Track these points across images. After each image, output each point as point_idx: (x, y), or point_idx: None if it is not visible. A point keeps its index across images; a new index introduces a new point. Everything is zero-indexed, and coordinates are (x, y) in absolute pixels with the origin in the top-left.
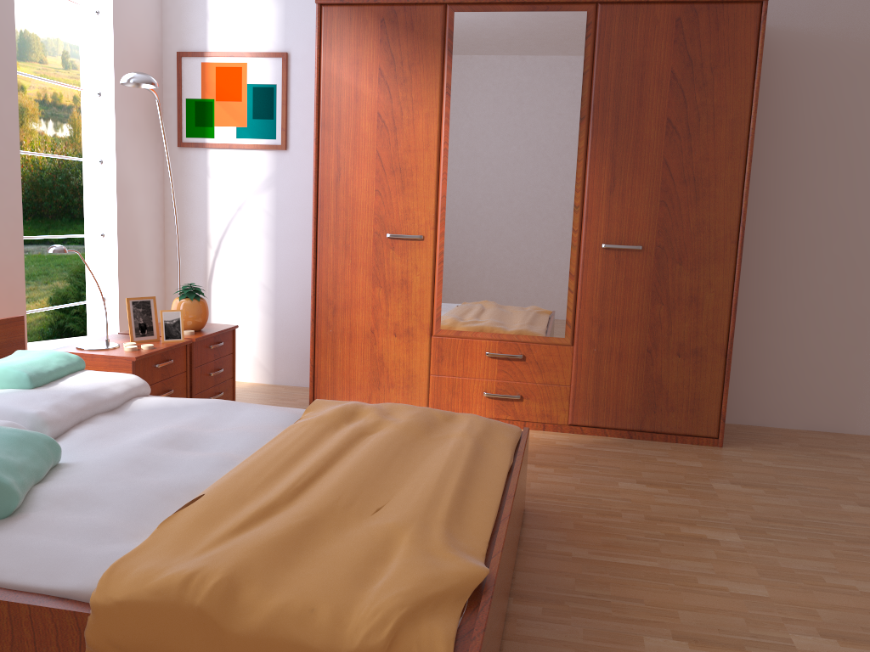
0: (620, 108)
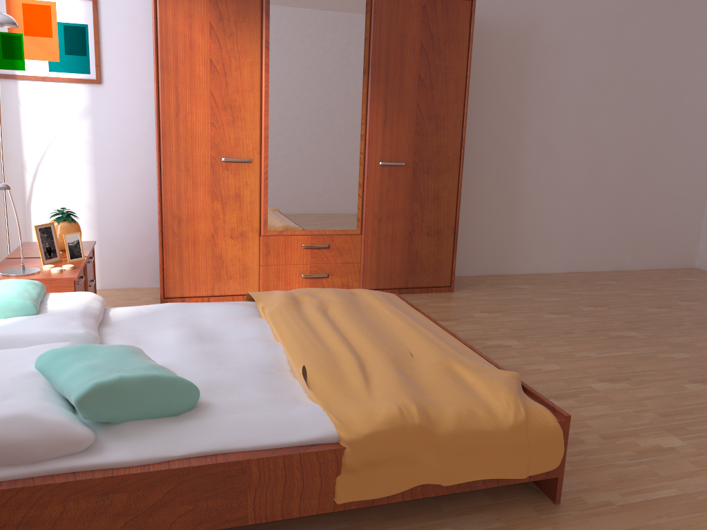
0: (389, 66)
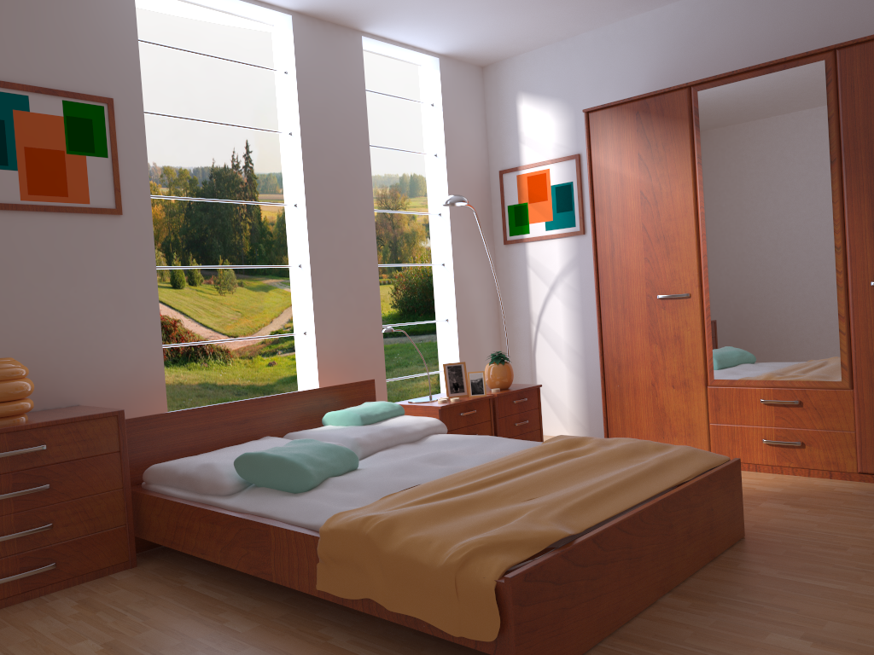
0: (873, 143)
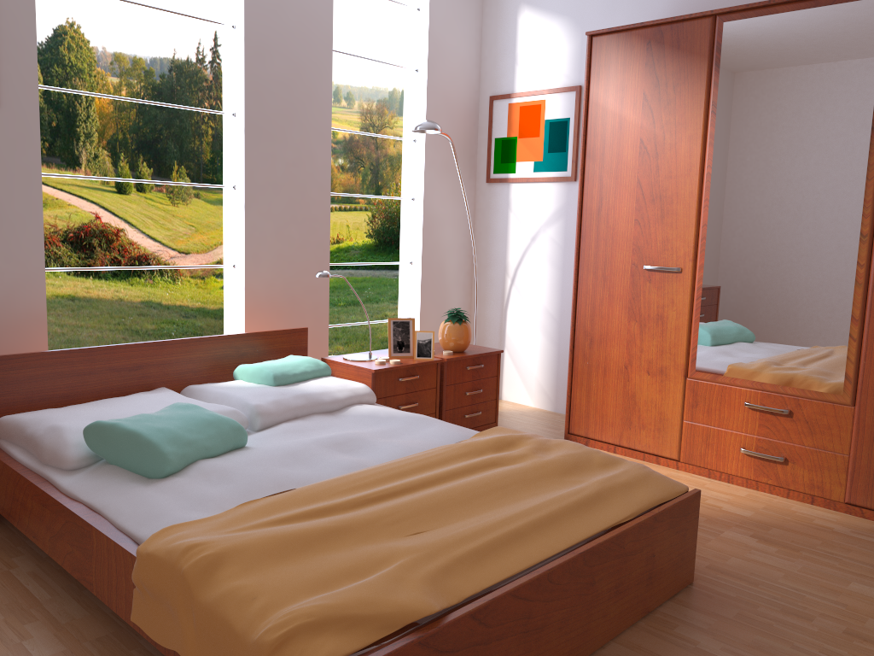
0: None
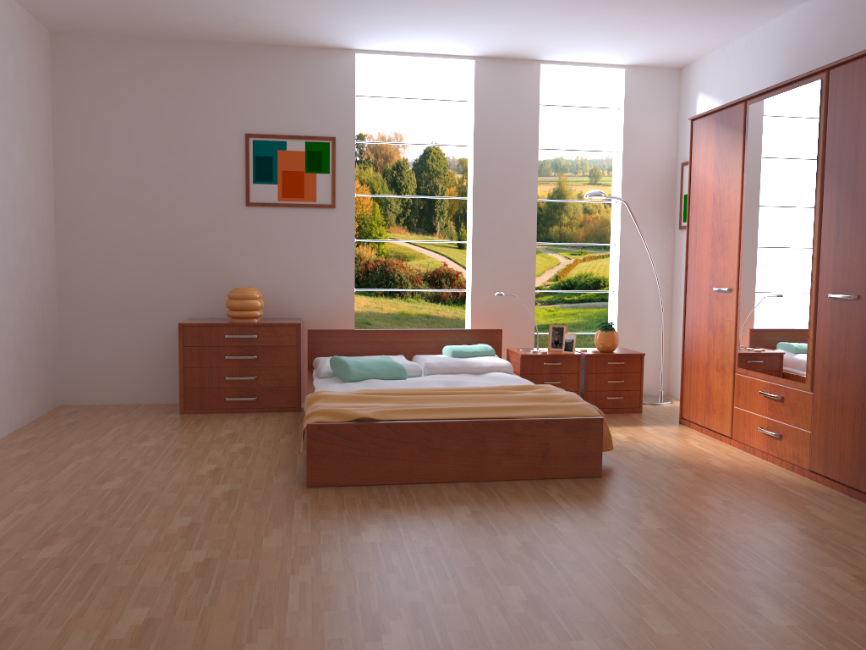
0: (842, 161)
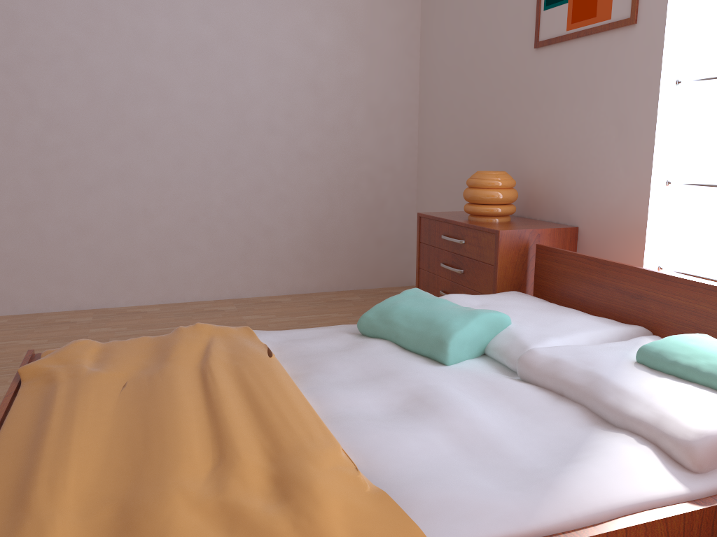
0: None
